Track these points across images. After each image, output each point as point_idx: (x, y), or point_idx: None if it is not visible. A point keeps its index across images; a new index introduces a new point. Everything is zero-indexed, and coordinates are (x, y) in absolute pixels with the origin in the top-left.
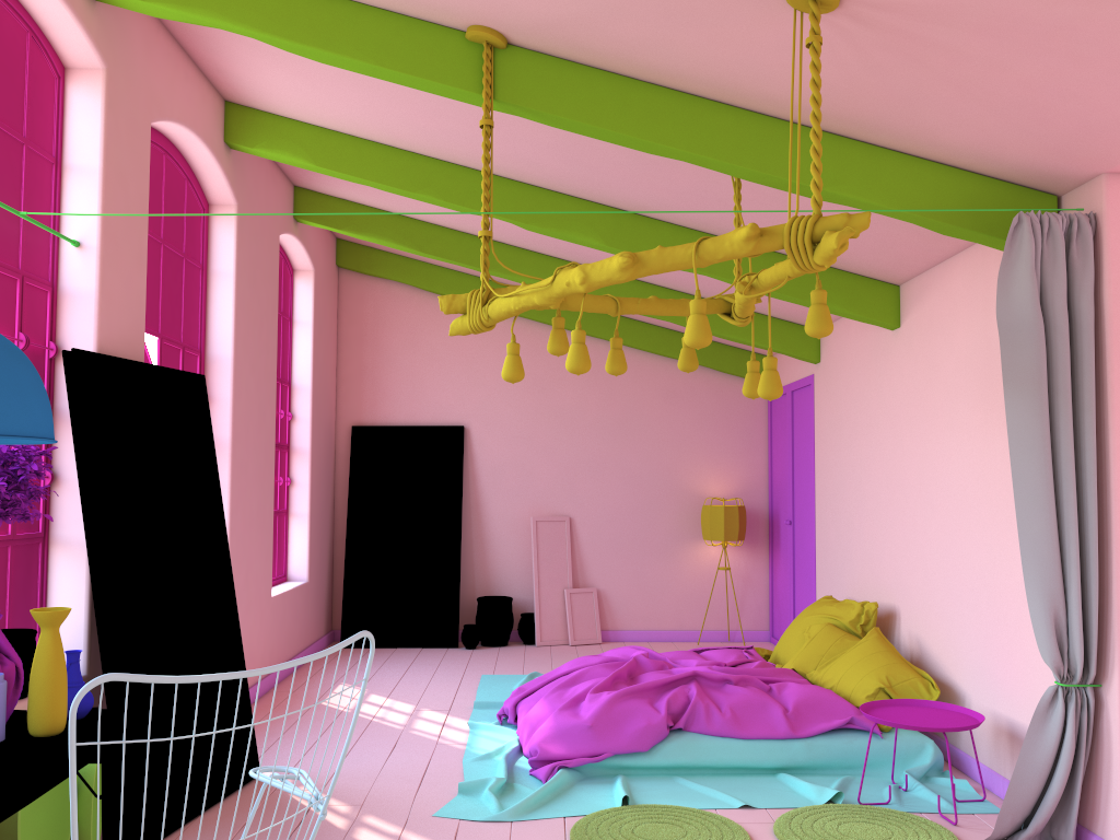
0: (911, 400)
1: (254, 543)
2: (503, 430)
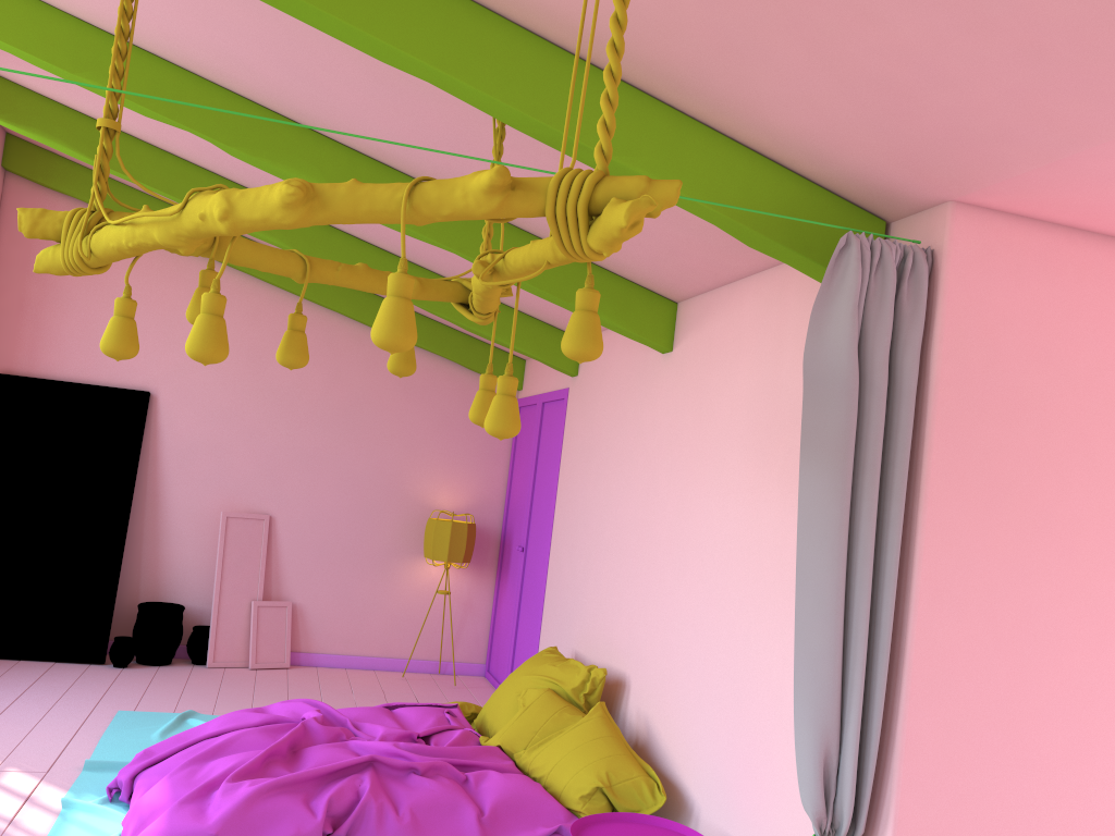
0: (674, 439)
1: None
2: (201, 403)
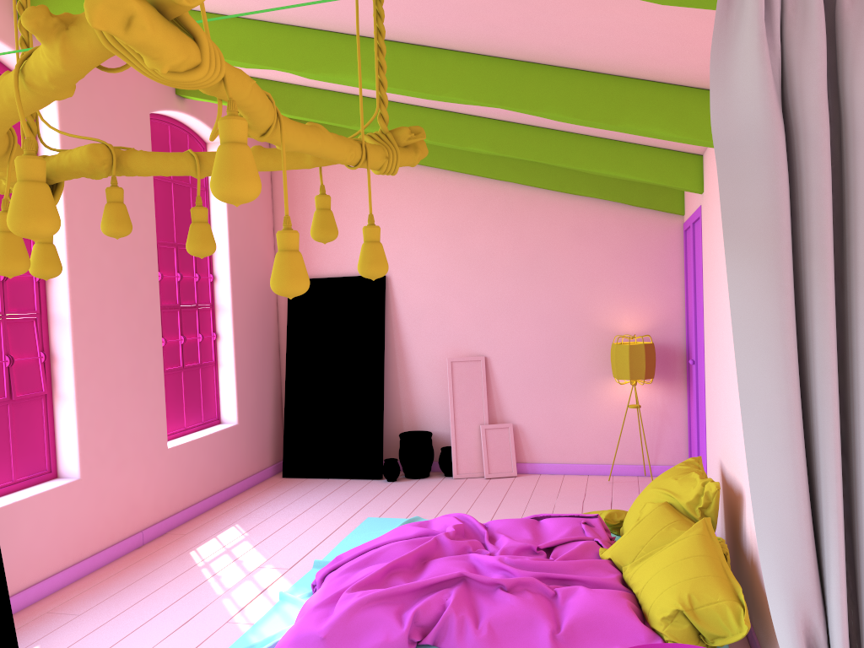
0: None
1: (127, 405)
2: (421, 276)
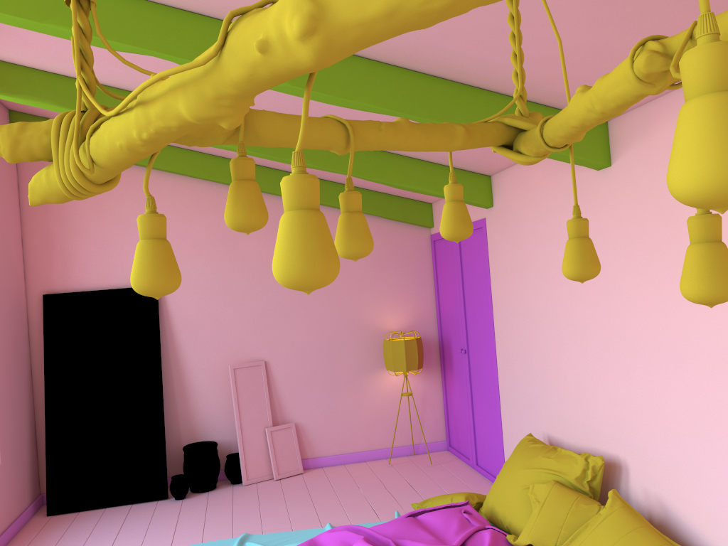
0: (635, 244)
1: None
2: (196, 286)
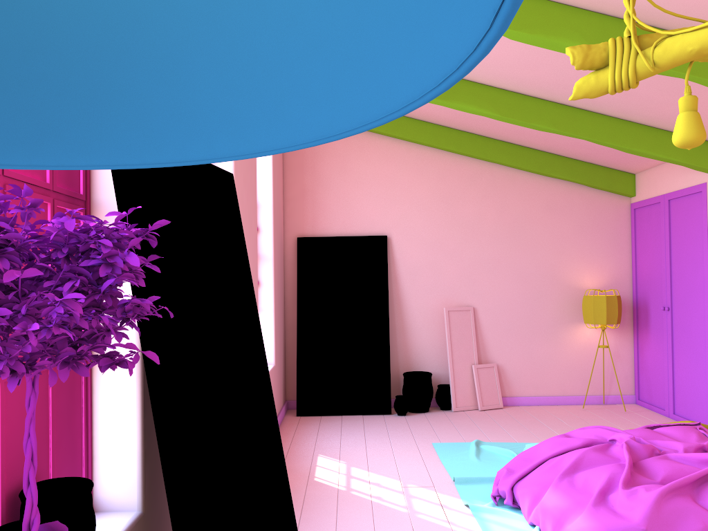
0: None
1: None
2: (418, 238)
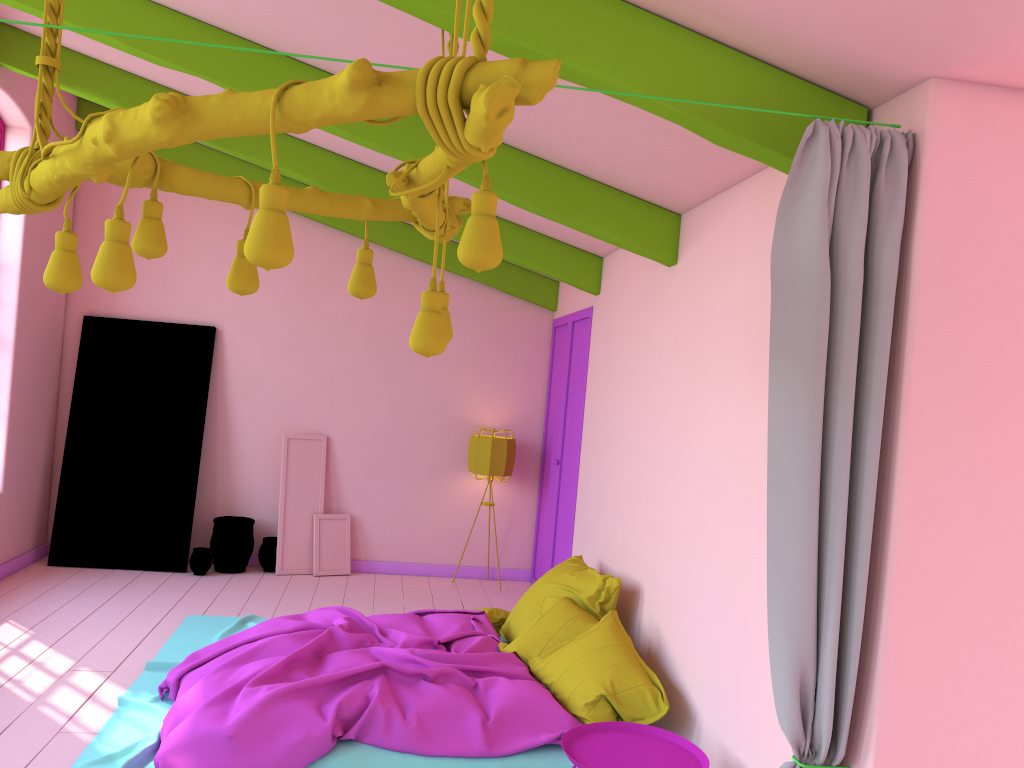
0: (679, 352)
1: None
2: (261, 335)
